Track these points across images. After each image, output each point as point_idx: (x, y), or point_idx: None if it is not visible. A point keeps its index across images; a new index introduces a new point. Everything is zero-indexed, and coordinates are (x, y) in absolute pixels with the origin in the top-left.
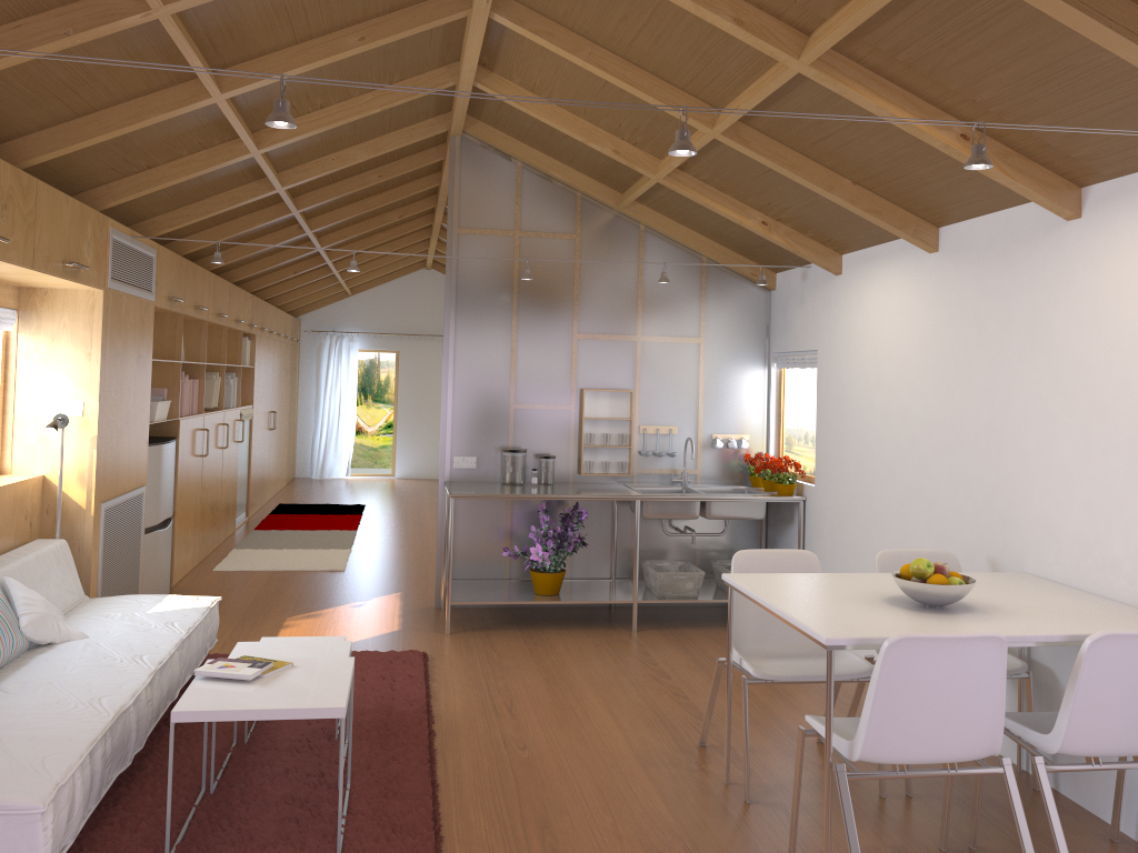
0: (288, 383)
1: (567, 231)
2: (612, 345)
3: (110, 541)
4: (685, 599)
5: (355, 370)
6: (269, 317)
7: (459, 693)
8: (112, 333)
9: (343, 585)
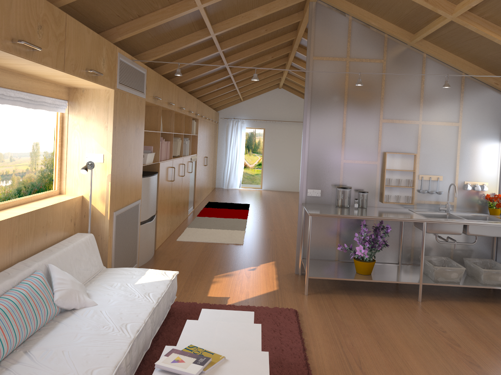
0: (213, 143)
1: (378, 58)
2: (404, 127)
3: (119, 232)
4: (451, 283)
5: (244, 137)
6: (204, 110)
7: (323, 348)
8: (120, 115)
9: (243, 254)
